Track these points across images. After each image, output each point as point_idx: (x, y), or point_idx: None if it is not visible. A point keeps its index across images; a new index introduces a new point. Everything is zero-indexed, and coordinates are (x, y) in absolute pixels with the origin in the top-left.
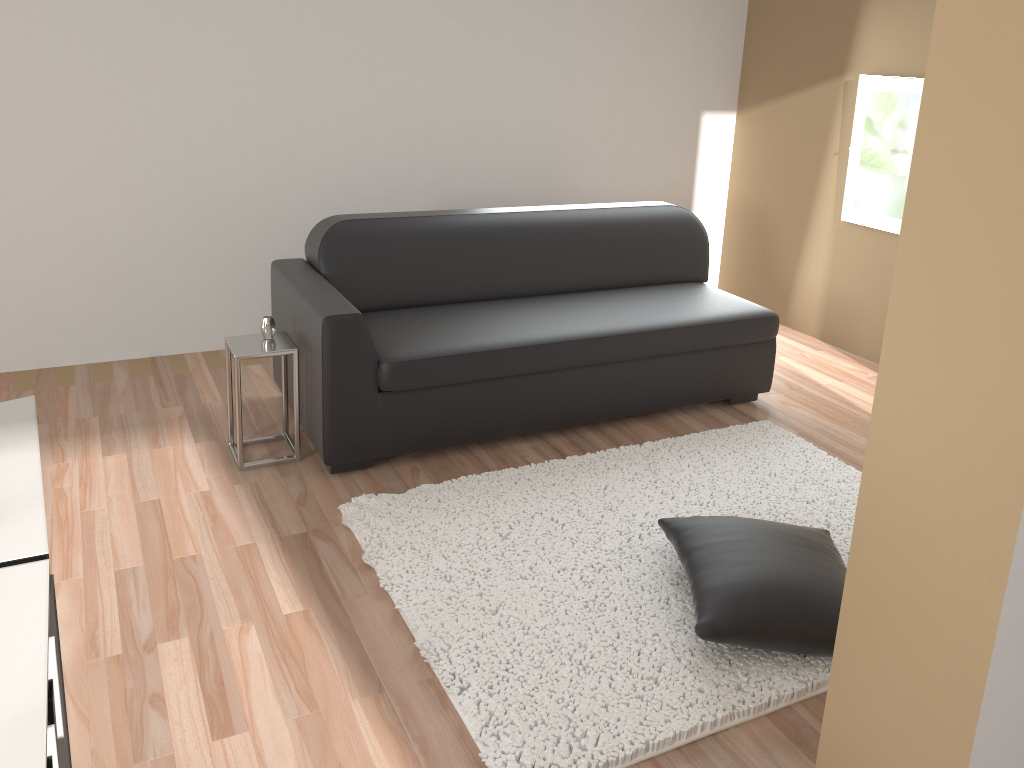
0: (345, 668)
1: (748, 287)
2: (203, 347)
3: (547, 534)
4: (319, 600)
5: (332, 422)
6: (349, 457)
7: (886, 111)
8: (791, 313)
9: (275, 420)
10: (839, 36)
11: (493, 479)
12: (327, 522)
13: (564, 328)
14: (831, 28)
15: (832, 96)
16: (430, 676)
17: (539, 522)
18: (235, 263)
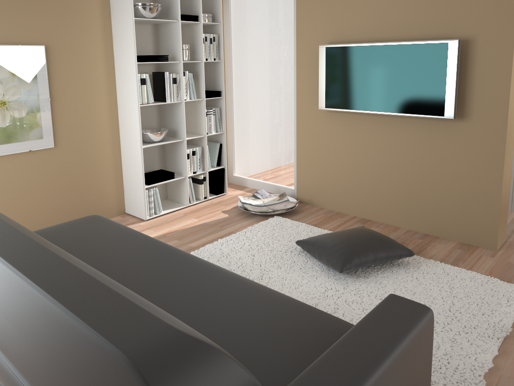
0: None
1: None
2: None
3: None
4: None
5: None
6: None
7: None
8: None
9: None
10: None
11: None
12: None
13: (200, 267)
14: None
15: None
16: (512, 328)
17: None
18: None
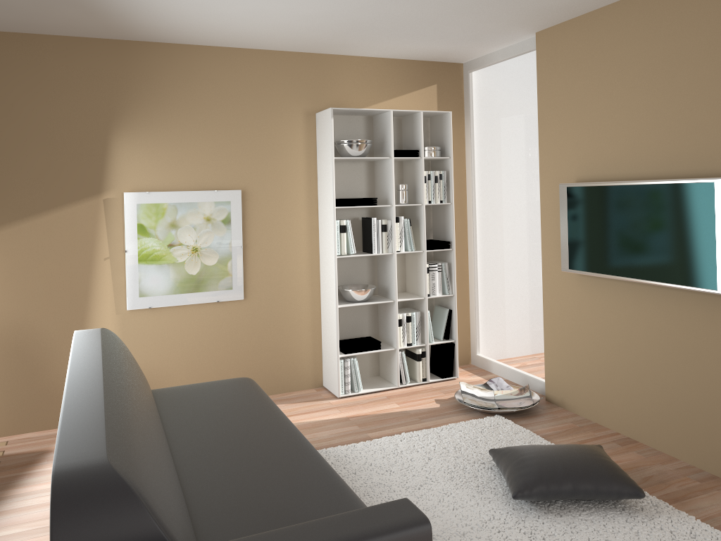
0: None
1: (13, 411)
2: None
3: None
4: None
5: None
6: None
7: (157, 217)
8: None
9: None
10: (90, 163)
11: None
12: None
13: (292, 445)
14: (78, 157)
15: (92, 212)
16: None
17: None
18: None
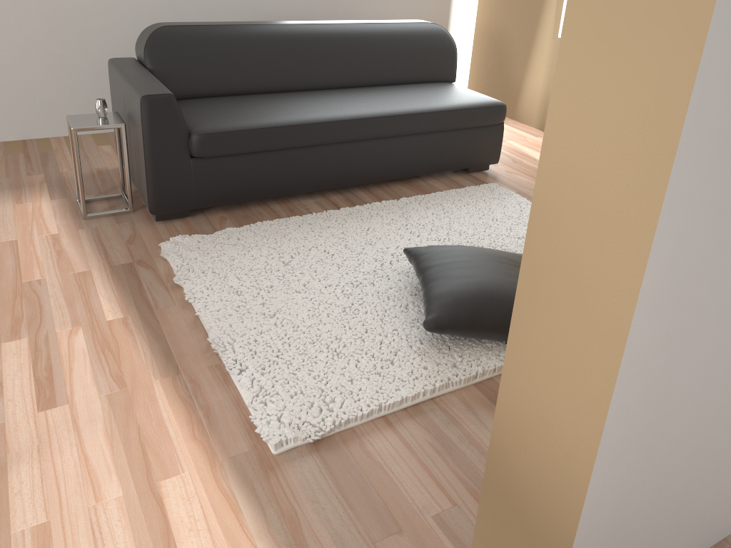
0: (151, 358)
1: (489, 92)
2: (65, 133)
3: (320, 262)
4: (136, 310)
5: (154, 181)
6: (170, 208)
7: None
8: (519, 110)
9: (117, 184)
10: None
11: (282, 224)
12: (149, 255)
13: (340, 111)
14: None
15: None
16: (218, 362)
17: (314, 253)
18: (86, 66)
